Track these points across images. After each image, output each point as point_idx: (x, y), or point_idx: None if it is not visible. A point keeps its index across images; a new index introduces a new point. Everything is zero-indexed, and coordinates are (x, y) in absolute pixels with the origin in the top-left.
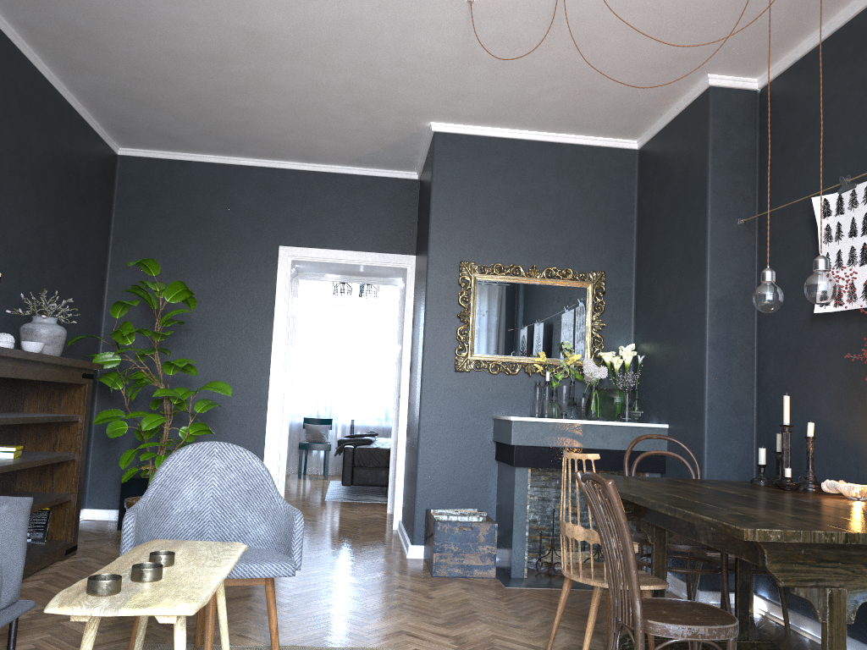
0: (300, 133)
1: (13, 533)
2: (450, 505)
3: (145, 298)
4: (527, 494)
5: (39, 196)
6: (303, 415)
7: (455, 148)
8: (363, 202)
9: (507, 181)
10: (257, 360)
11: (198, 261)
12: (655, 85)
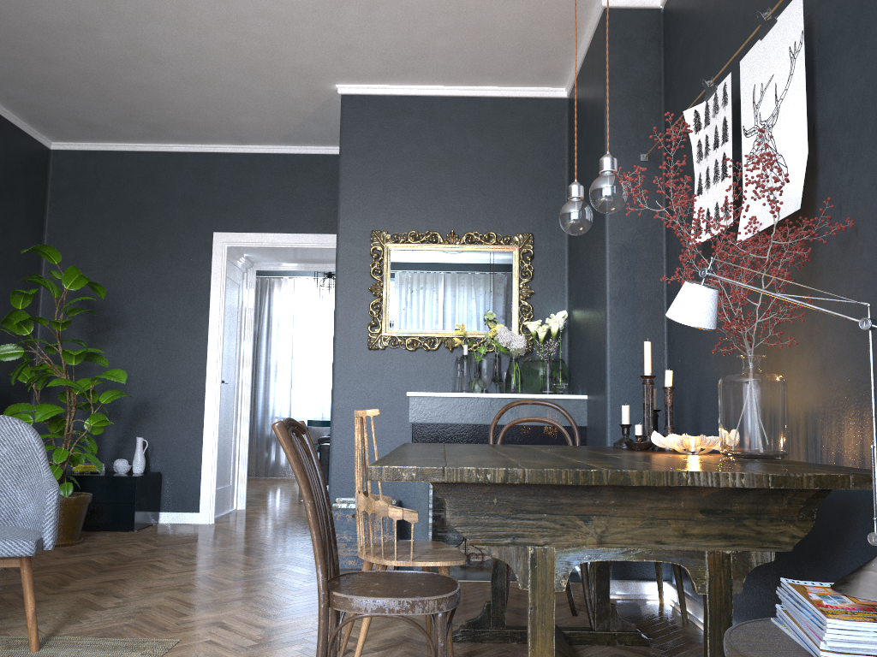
0: (213, 110)
1: None
2: None
3: (46, 287)
4: None
5: None
6: (307, 417)
7: (365, 110)
8: (300, 182)
9: (422, 142)
10: (195, 352)
11: (132, 252)
12: (549, 15)
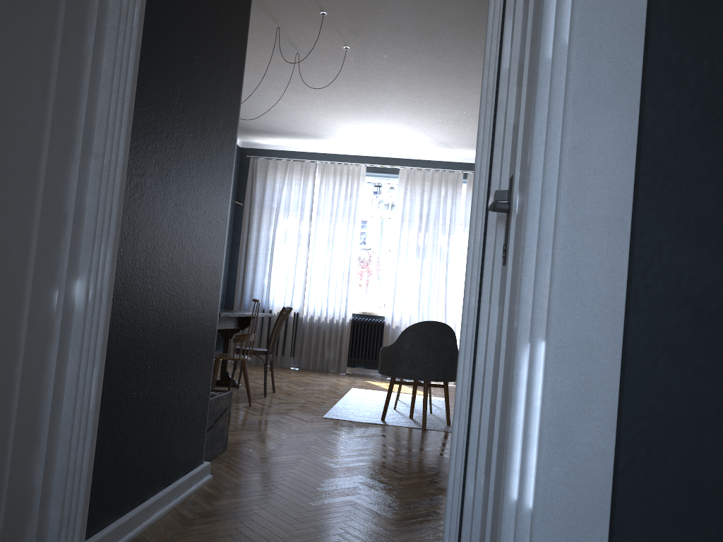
0: None
1: None
2: None
3: None
4: None
5: None
6: None
7: None
8: None
9: None
10: None
11: None
12: None
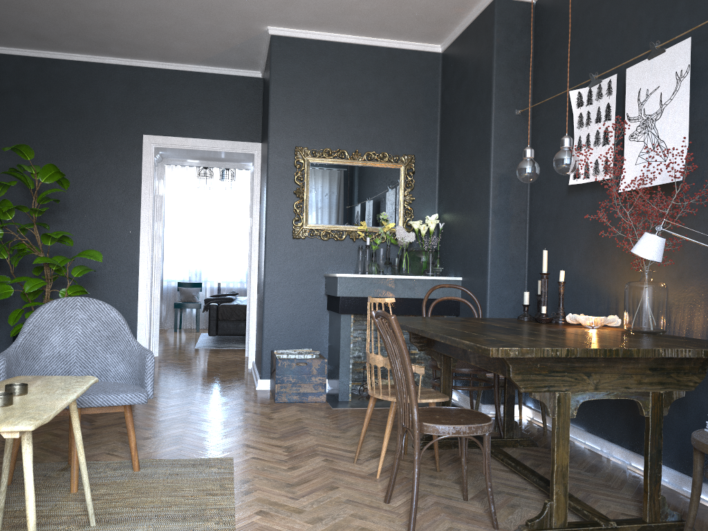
0: (155, 35)
1: None
2: (291, 347)
3: (22, 179)
4: (351, 335)
5: None
6: (177, 280)
7: (290, 50)
8: (215, 97)
9: (334, 79)
10: (128, 233)
11: (72, 148)
12: None
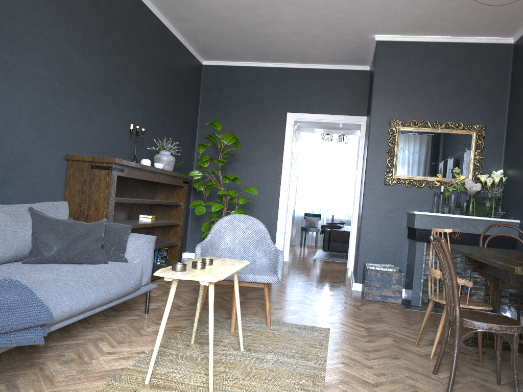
0: (298, 46)
1: (147, 251)
2: (378, 262)
3: (214, 142)
4: (423, 258)
5: (163, 89)
6: (304, 211)
7: (389, 50)
8: (336, 85)
9: (422, 69)
10: (274, 177)
11: (243, 122)
12: (521, 1)
